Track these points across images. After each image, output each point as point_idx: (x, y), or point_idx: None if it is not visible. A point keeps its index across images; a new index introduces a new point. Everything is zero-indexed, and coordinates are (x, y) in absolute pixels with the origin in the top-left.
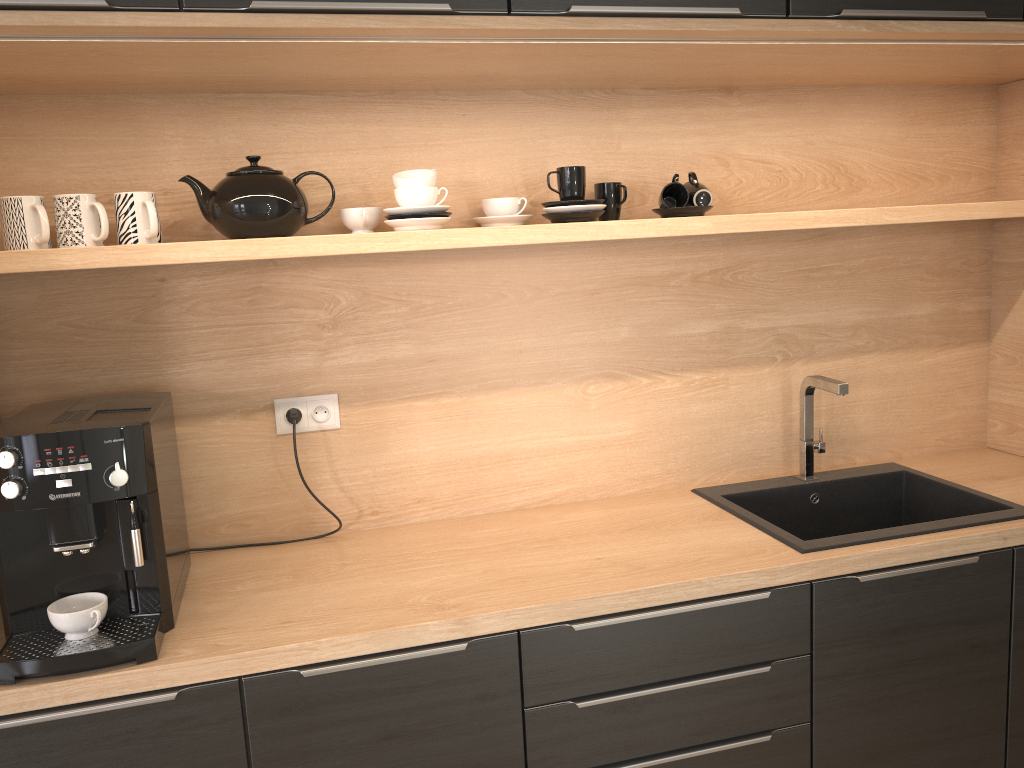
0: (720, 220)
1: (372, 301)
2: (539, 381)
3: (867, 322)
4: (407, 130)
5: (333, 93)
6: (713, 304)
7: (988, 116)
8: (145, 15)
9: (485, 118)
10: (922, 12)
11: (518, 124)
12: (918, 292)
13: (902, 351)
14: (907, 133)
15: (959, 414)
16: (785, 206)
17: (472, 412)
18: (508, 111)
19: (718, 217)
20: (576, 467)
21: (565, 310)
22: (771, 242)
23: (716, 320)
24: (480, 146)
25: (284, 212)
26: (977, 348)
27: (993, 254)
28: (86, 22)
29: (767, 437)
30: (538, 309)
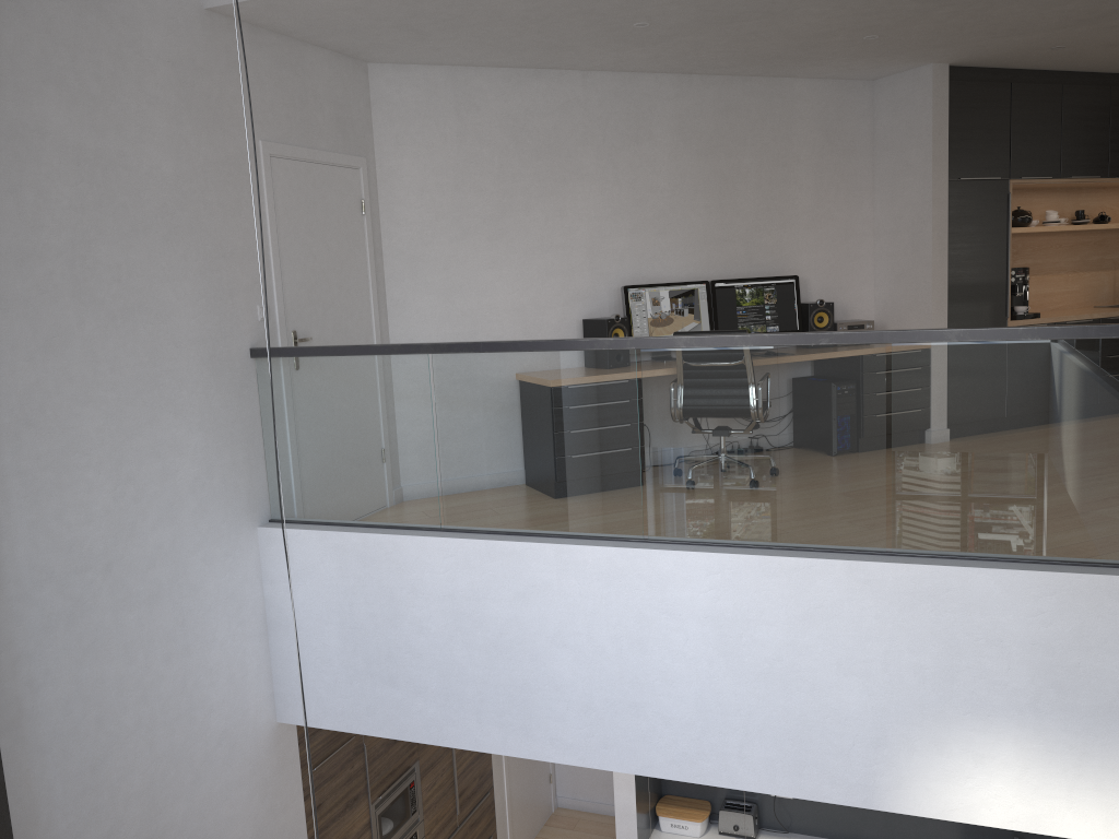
0: (1116, 225)
1: (1024, 247)
2: (1058, 272)
3: None
4: (1035, 199)
5: (1021, 189)
6: (1098, 251)
7: None
8: (1054, 179)
9: (1051, 196)
10: None
11: (1057, 198)
12: None
13: None
14: None
15: None
16: (1115, 222)
17: (1043, 280)
18: (1056, 194)
19: (1116, 224)
20: (1064, 299)
21: (1064, 251)
22: (1112, 233)
23: (1098, 256)
24: (1049, 204)
25: (1031, 221)
26: None
27: None
28: (1046, 181)
29: (1109, 293)
30: (1059, 251)
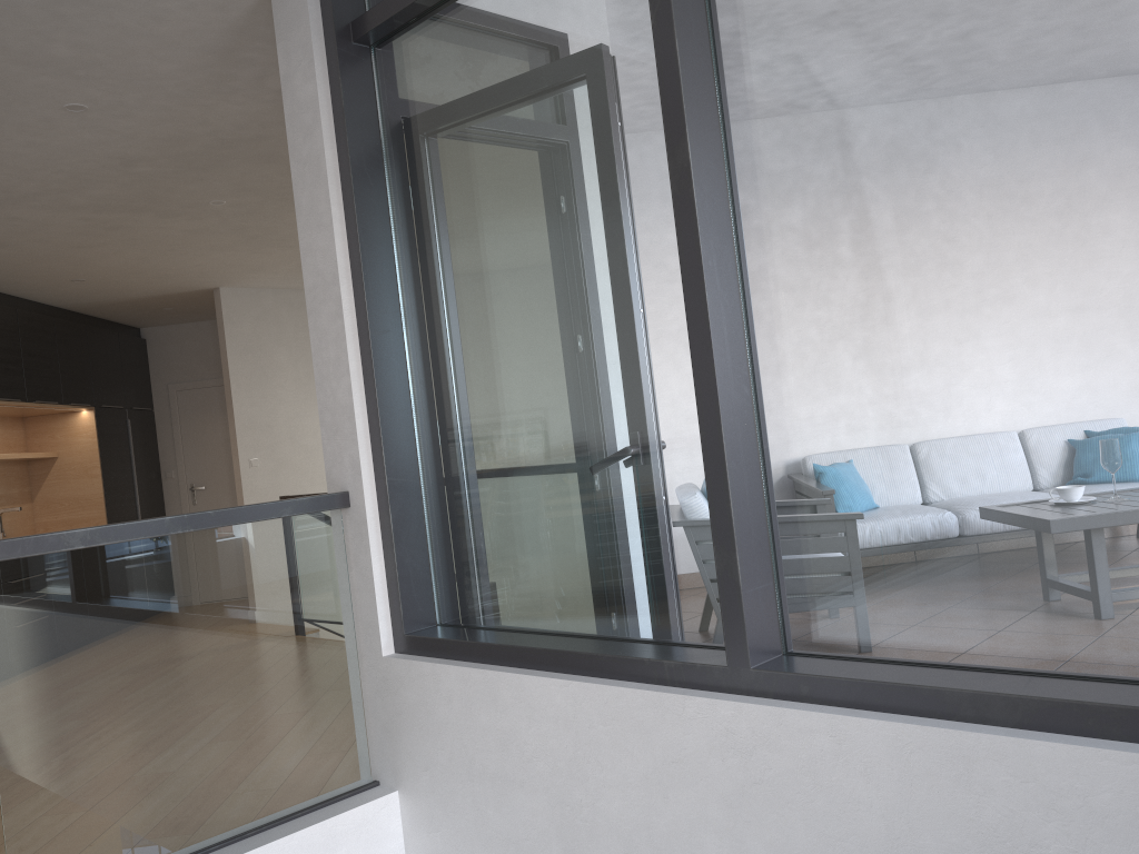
0: None
1: None
2: None
3: (4, 494)
4: None
5: None
6: None
7: (23, 427)
8: None
9: None
10: (48, 402)
11: None
12: (14, 484)
13: (13, 505)
14: (5, 431)
15: (29, 527)
16: None
17: None
18: None
19: None
20: None
21: None
22: None
23: None
24: None
25: None
26: (30, 504)
27: (30, 472)
28: None
29: None
30: None
